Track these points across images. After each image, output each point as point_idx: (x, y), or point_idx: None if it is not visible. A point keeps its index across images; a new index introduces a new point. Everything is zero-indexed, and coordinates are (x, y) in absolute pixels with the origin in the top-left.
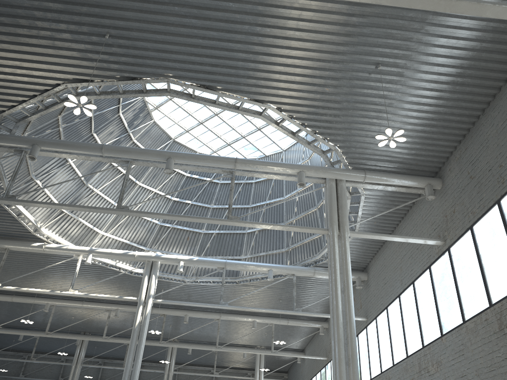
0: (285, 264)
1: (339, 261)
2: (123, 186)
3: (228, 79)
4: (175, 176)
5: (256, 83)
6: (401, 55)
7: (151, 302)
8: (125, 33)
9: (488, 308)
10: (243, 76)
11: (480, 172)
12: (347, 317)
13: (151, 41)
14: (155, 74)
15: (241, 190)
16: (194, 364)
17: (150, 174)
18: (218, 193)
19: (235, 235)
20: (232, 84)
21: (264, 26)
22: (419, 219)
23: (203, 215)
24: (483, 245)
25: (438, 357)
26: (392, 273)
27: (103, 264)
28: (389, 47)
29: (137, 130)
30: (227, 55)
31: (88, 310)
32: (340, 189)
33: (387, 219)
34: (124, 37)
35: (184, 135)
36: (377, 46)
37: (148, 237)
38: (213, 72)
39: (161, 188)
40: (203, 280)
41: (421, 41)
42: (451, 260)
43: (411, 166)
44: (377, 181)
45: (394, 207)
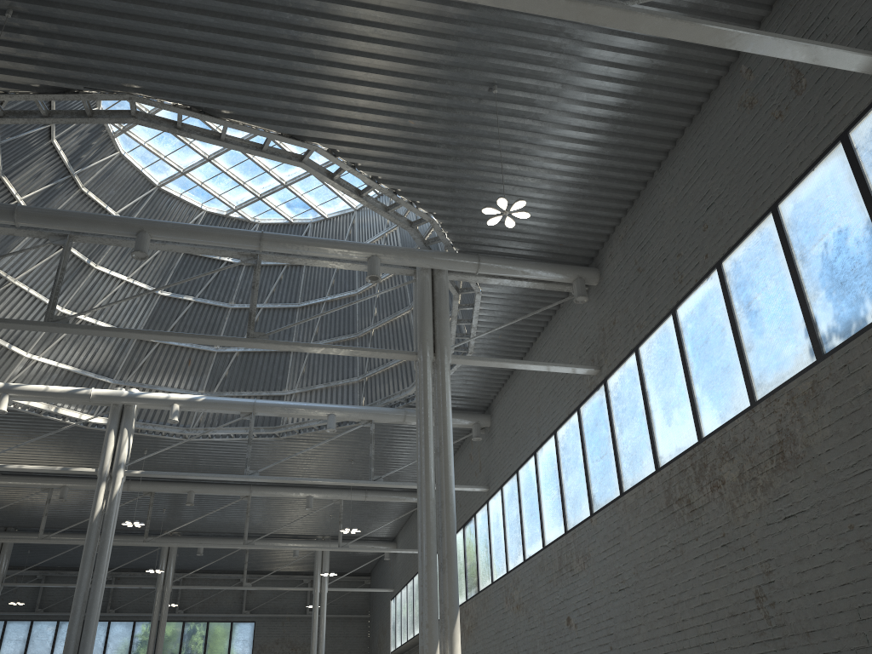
0: (359, 403)
1: (435, 404)
2: (56, 281)
3: (241, 99)
4: (163, 253)
5: (291, 108)
6: (529, 72)
7: (122, 476)
8: (44, 10)
9: (654, 473)
10: (267, 95)
11: (651, 262)
12: (443, 495)
13: (95, 26)
14: (106, 85)
15: (283, 277)
16: (211, 570)
17: (117, 250)
18: (242, 282)
19: (273, 356)
20: (248, 107)
21: (299, 13)
22: (566, 333)
23: (215, 322)
24: (651, 377)
25: (585, 548)
26: (526, 416)
27: (32, 411)
28: (509, 58)
29: (89, 170)
30: (236, 58)
31: (10, 491)
32: (438, 285)
33: (519, 331)
34: (43, 17)
35: (178, 180)
36: (489, 55)
37: (116, 362)
38: (213, 86)
39: (138, 275)
40: (218, 434)
41: (559, 51)
42: (607, 399)
43: (553, 247)
44: (497, 272)
45: (529, 311)
